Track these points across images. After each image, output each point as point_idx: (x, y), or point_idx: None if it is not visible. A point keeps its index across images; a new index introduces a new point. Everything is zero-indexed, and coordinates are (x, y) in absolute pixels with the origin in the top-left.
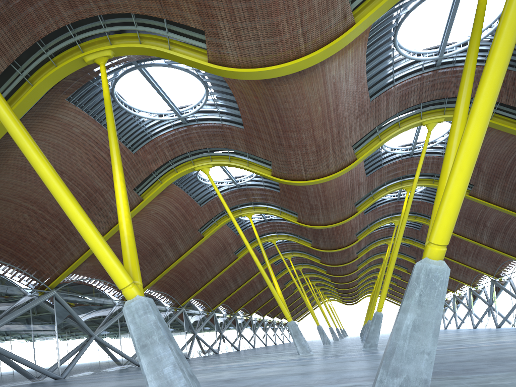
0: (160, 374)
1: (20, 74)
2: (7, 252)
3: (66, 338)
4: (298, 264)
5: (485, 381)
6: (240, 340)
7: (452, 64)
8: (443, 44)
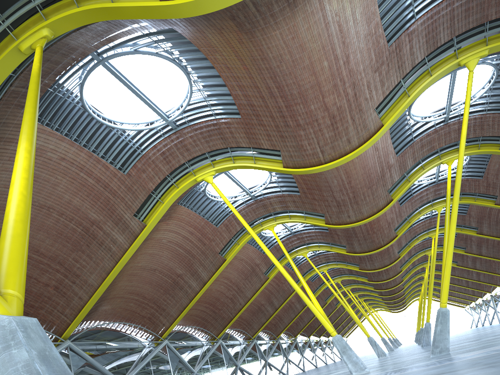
0: None
1: None
2: None
3: None
4: (336, 277)
5: None
6: (287, 366)
7: None
8: None
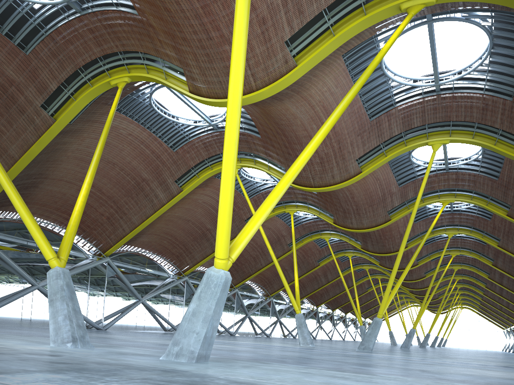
0: (56, 320)
1: (67, 92)
2: None
3: (113, 298)
4: (365, 264)
5: (265, 365)
6: None
7: (451, 90)
8: (434, 73)
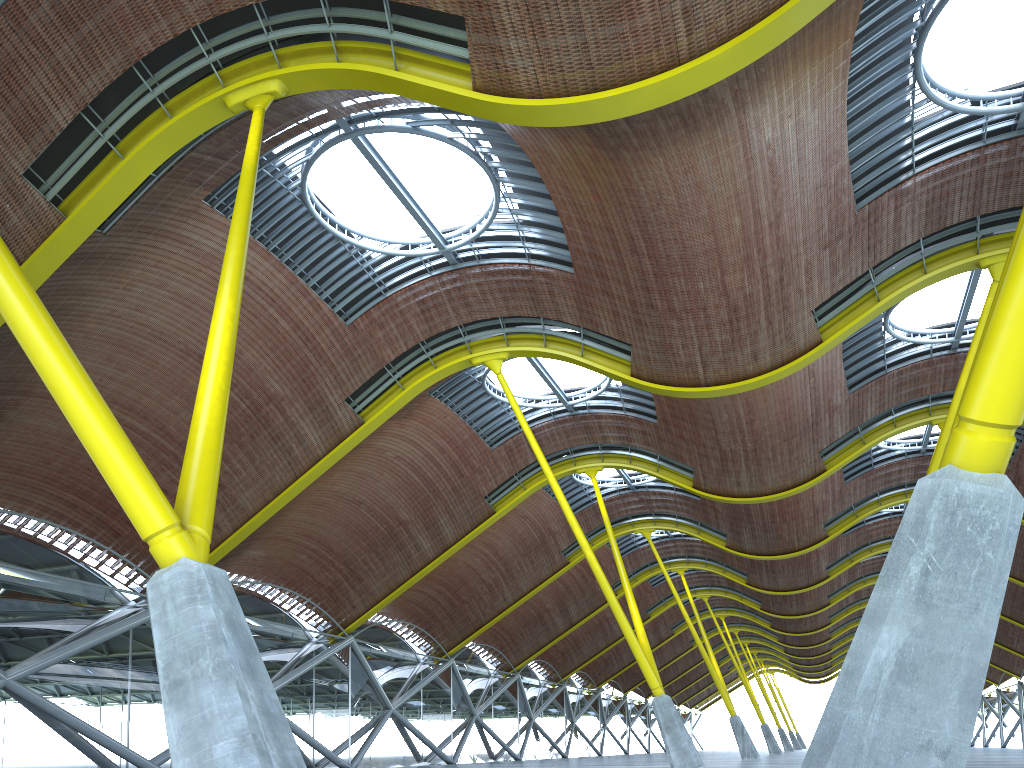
0: (206, 758)
1: (100, 134)
2: (90, 515)
3: None
4: (701, 588)
5: None
6: (570, 738)
7: None
8: None
